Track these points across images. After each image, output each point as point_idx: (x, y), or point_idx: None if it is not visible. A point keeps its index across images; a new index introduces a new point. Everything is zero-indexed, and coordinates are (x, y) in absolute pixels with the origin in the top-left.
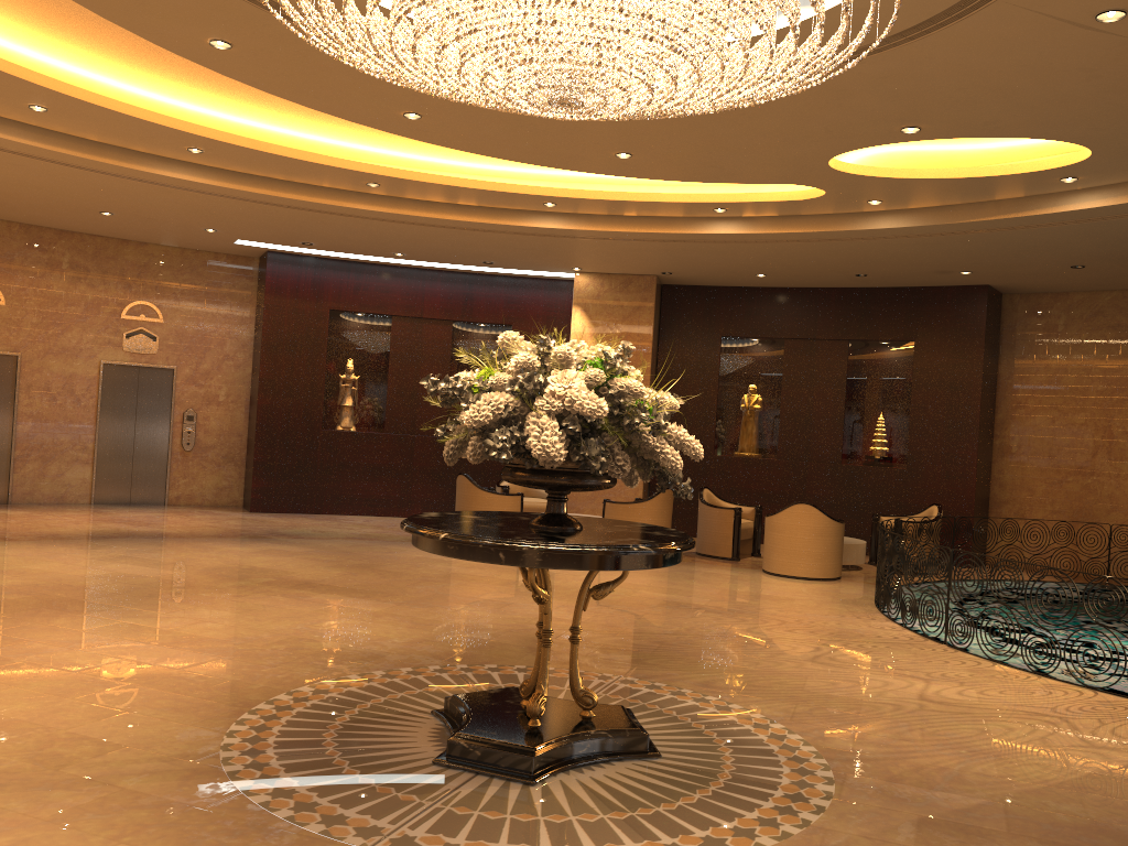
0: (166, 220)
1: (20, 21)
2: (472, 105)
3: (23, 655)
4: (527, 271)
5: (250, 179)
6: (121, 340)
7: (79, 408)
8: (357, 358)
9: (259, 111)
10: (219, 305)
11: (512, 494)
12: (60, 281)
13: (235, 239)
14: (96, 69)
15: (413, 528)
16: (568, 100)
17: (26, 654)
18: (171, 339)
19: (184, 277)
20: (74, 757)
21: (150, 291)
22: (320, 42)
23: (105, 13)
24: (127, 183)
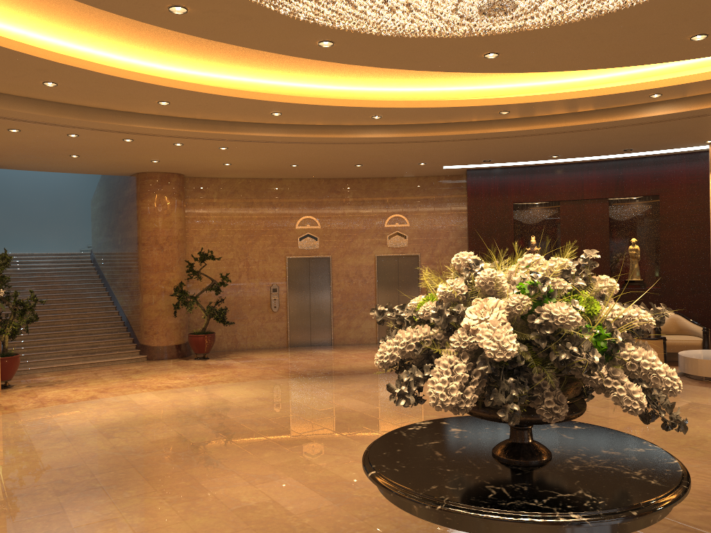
0: (393, 163)
1: (243, 64)
2: (530, 33)
3: (217, 488)
4: (667, 150)
5: (421, 127)
6: (386, 241)
7: (365, 285)
8: (536, 235)
9: (409, 80)
10: (443, 210)
11: (654, 338)
12: (348, 209)
13: (441, 166)
14: (302, 81)
15: (364, 455)
16: (496, 4)
17: (220, 487)
18: (415, 236)
19: (419, 195)
20: None
21: (400, 207)
22: (323, 22)
23: (249, 45)
24: (351, 146)
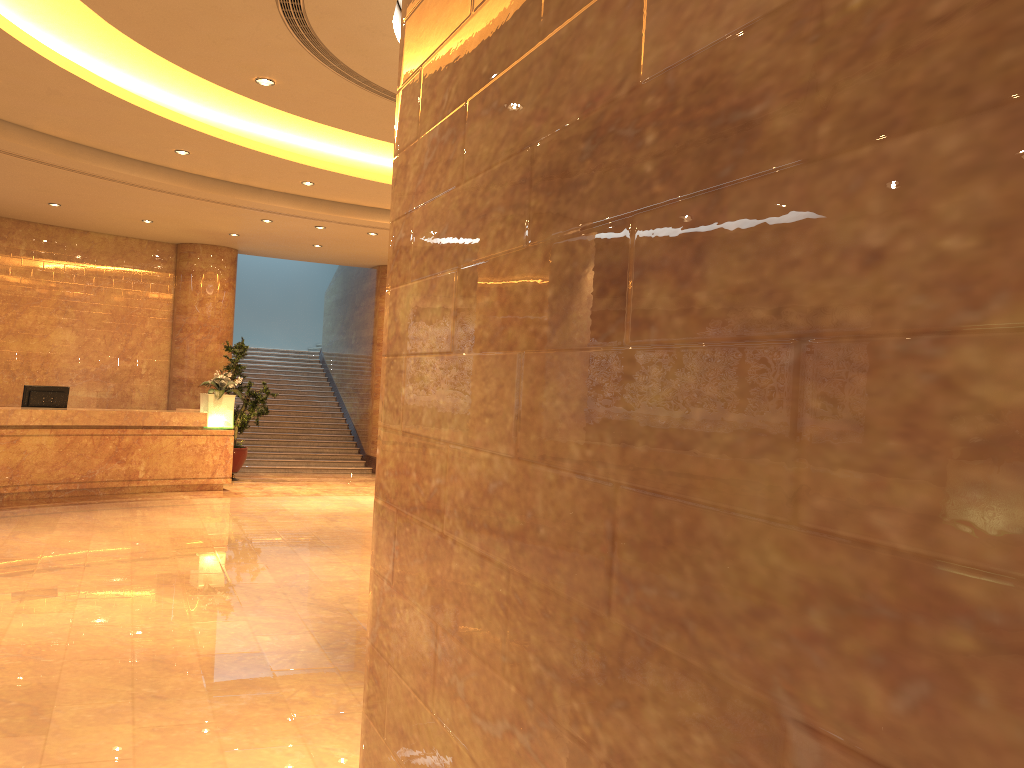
0: None
1: None
2: None
3: None
4: None
5: None
6: None
7: None
8: None
9: None
10: None
11: None
12: None
13: None
14: None
15: None
16: None
17: None
18: None
19: None
20: (358, 600)
21: None
22: None
23: None
24: None
